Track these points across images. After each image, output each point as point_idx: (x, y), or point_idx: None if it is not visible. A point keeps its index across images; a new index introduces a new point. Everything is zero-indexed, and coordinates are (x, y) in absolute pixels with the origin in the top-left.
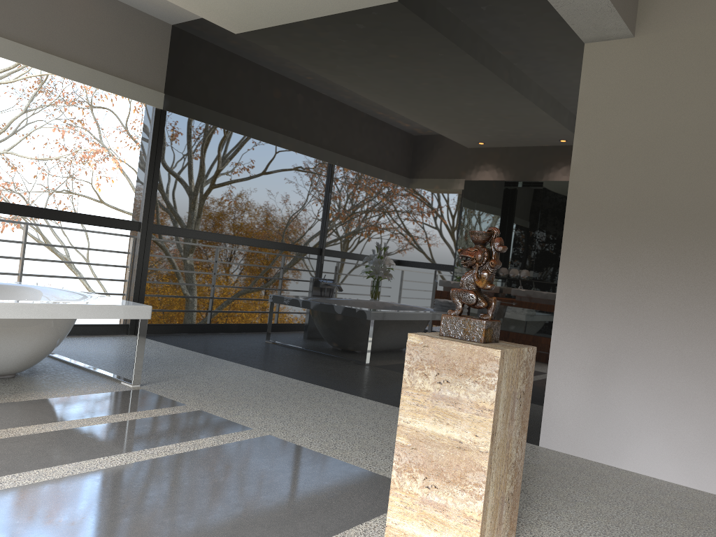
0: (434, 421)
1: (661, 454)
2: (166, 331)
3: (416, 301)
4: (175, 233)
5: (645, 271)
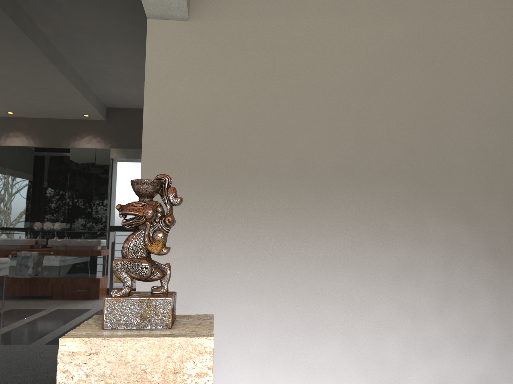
0: None
1: (239, 369)
2: None
3: None
4: None
5: (213, 216)
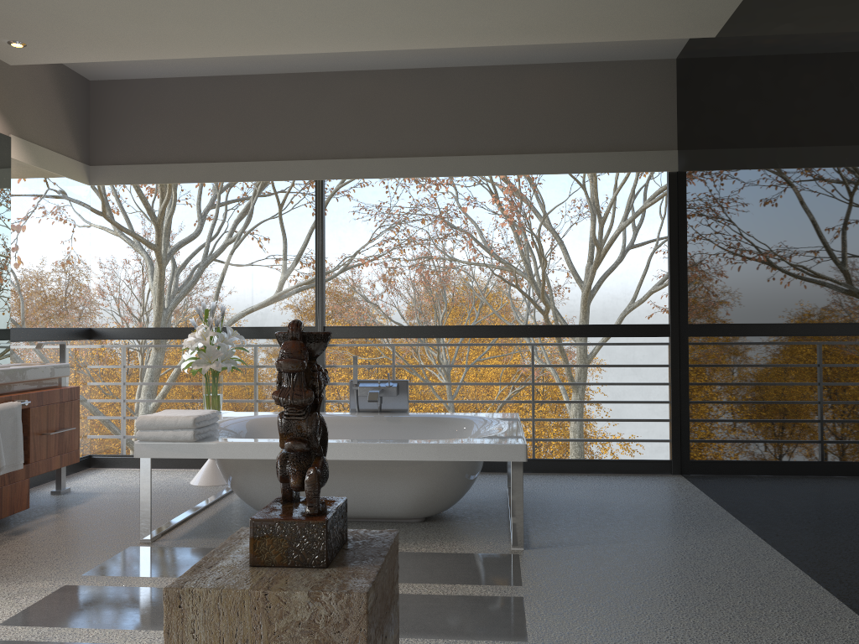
0: None
1: None
2: (698, 471)
3: None
4: (695, 334)
5: None
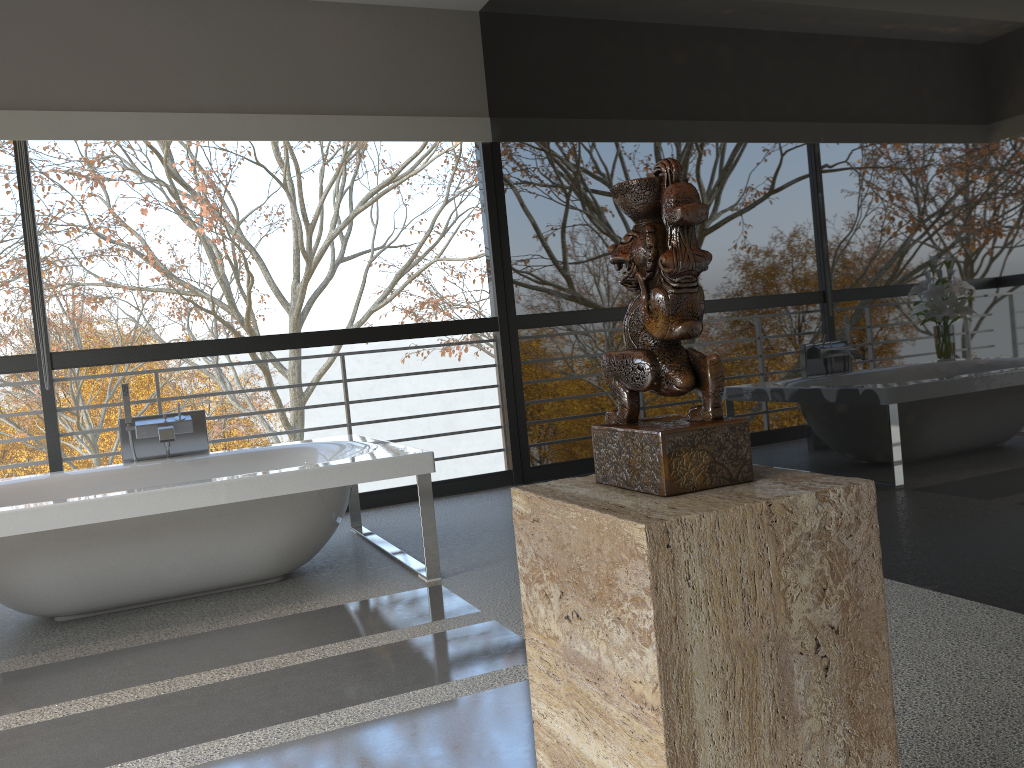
0: (577, 723)
1: None
2: (553, 474)
3: (893, 363)
4: (537, 322)
5: None
